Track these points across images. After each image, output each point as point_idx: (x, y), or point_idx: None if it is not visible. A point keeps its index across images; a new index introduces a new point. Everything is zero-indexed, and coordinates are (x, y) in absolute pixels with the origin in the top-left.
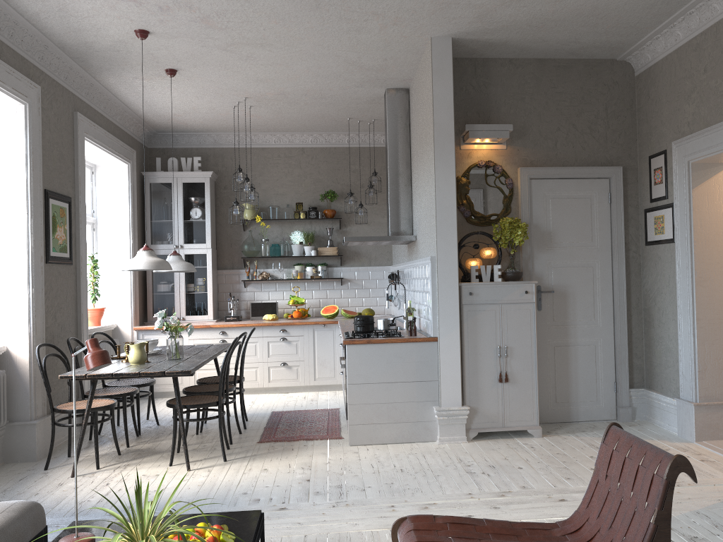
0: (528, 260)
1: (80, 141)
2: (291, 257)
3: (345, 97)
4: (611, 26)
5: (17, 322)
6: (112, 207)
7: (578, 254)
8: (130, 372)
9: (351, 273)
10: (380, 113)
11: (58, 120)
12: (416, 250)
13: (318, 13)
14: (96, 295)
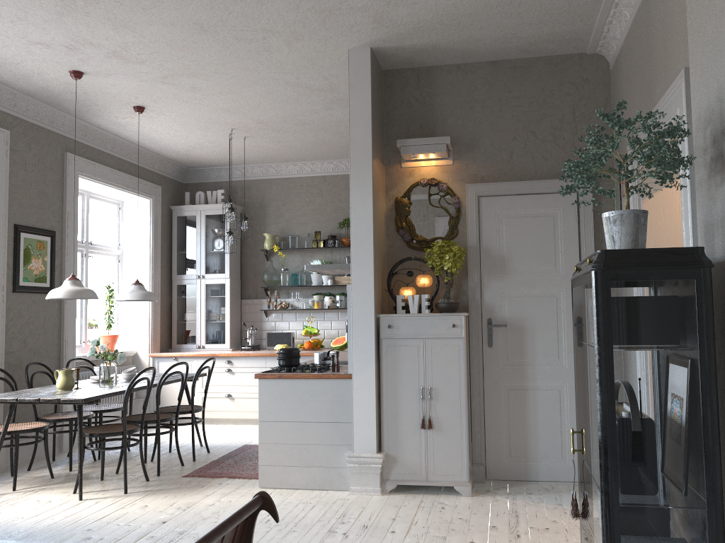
0: (475, 289)
1: (71, 179)
2: (311, 287)
3: (327, 121)
4: (540, 14)
5: None
6: (135, 239)
7: (538, 282)
8: (32, 398)
9: None
10: None
11: (39, 160)
12: None
13: (211, 36)
14: (111, 322)
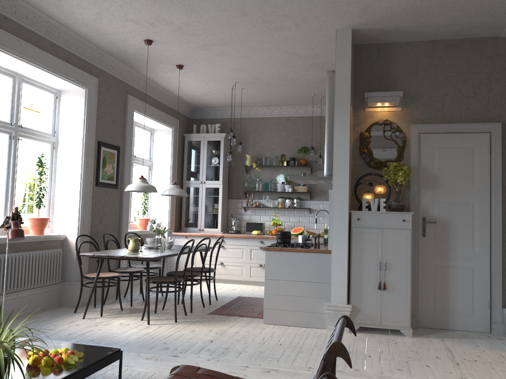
0: (415, 197)
1: (130, 112)
2: (276, 192)
3: (301, 79)
4: (477, 8)
5: (72, 221)
6: (161, 155)
7: (459, 193)
8: (118, 256)
9: (318, 205)
10: None
11: (112, 99)
12: None
13: (247, 18)
14: (145, 210)
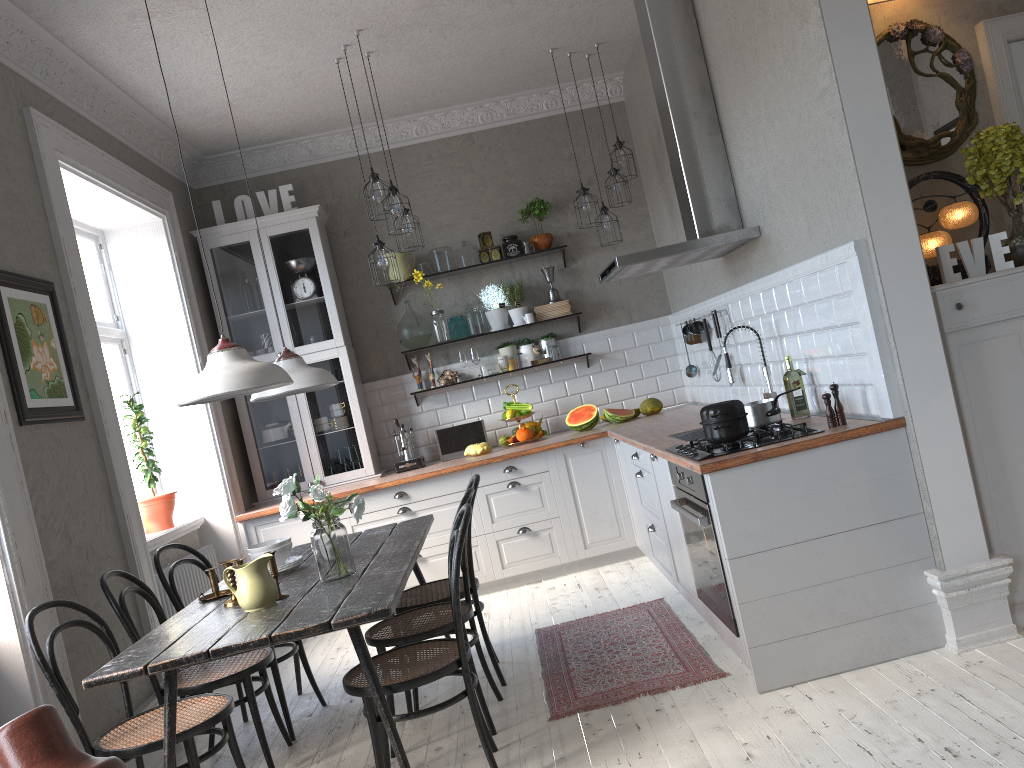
0: None
1: (50, 167)
2: (488, 336)
3: None
4: None
5: None
6: (150, 303)
7: None
8: (250, 641)
9: (602, 342)
10: (610, 25)
11: None
12: (763, 255)
13: None
14: (153, 471)
